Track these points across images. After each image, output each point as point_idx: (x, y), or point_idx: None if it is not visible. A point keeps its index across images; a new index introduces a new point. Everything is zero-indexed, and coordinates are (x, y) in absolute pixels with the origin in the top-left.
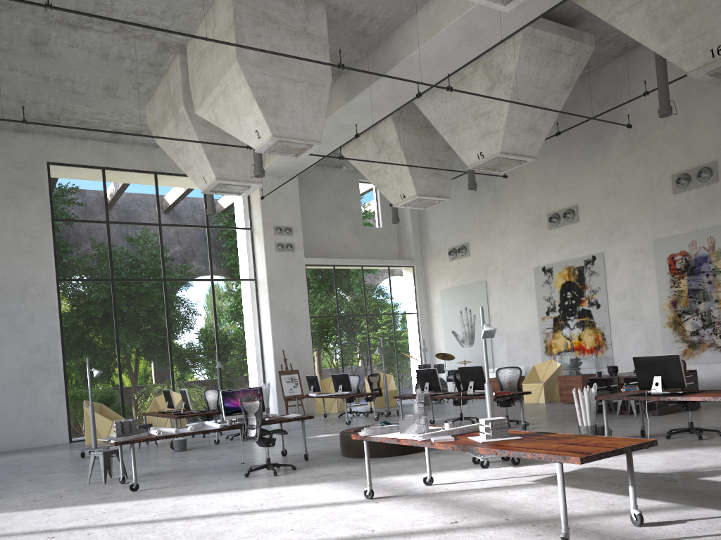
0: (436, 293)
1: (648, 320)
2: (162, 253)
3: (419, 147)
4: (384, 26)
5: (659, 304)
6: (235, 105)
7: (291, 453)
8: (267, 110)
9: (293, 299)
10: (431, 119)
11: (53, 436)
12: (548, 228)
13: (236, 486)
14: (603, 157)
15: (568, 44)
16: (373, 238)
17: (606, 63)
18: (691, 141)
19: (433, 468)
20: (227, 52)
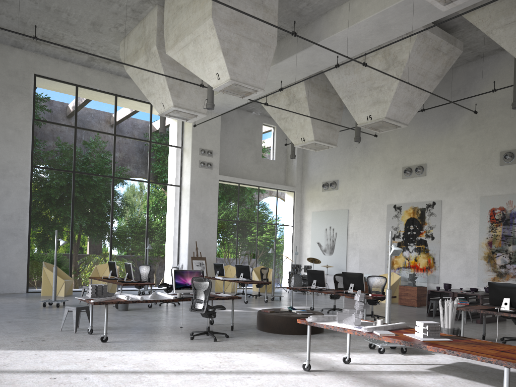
0: (308, 213)
1: (469, 253)
2: (114, 157)
3: (320, 105)
4: (315, 10)
5: (479, 243)
6: (202, 51)
7: (215, 322)
8: (229, 58)
9: (207, 204)
10: (334, 86)
11: (14, 286)
12: (402, 178)
13: (188, 347)
14: (450, 131)
15: (446, 46)
16: (268, 167)
17: (461, 65)
18: None
19: (339, 349)
20: (203, 9)
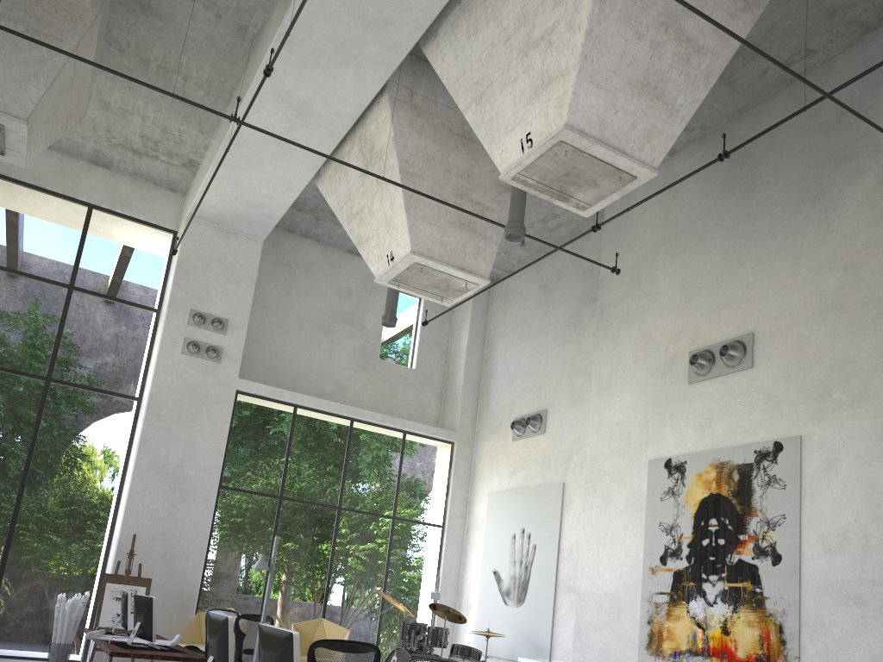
0: (482, 497)
1: None
2: None
3: (440, 167)
4: None
5: None
6: None
7: None
8: None
9: (192, 446)
10: (448, 83)
11: None
12: (689, 381)
13: None
14: (822, 231)
15: None
16: (394, 383)
17: (847, 47)
18: None
19: None
20: None
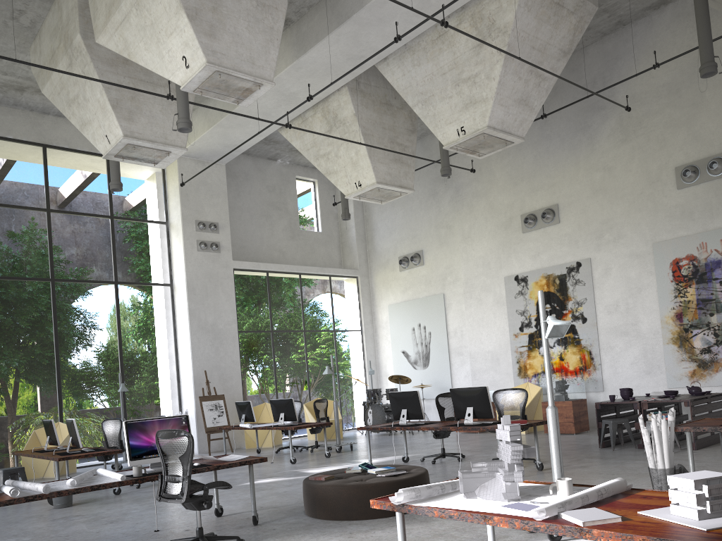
0: (383, 308)
1: (647, 336)
2: (51, 246)
3: (379, 126)
4: None
5: (660, 317)
6: (153, 22)
7: (229, 510)
8: (201, 26)
9: (218, 310)
10: (398, 88)
11: None
12: (523, 231)
13: None
14: (590, 148)
15: None
16: (311, 244)
17: (593, 42)
18: (698, 128)
19: None
20: None
